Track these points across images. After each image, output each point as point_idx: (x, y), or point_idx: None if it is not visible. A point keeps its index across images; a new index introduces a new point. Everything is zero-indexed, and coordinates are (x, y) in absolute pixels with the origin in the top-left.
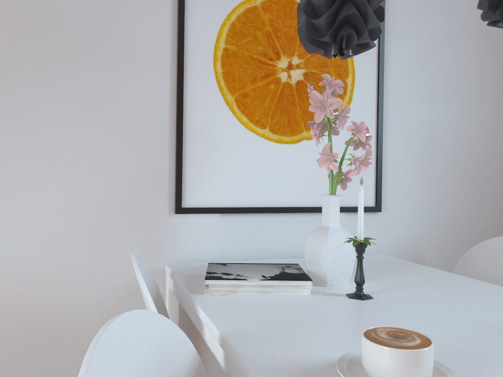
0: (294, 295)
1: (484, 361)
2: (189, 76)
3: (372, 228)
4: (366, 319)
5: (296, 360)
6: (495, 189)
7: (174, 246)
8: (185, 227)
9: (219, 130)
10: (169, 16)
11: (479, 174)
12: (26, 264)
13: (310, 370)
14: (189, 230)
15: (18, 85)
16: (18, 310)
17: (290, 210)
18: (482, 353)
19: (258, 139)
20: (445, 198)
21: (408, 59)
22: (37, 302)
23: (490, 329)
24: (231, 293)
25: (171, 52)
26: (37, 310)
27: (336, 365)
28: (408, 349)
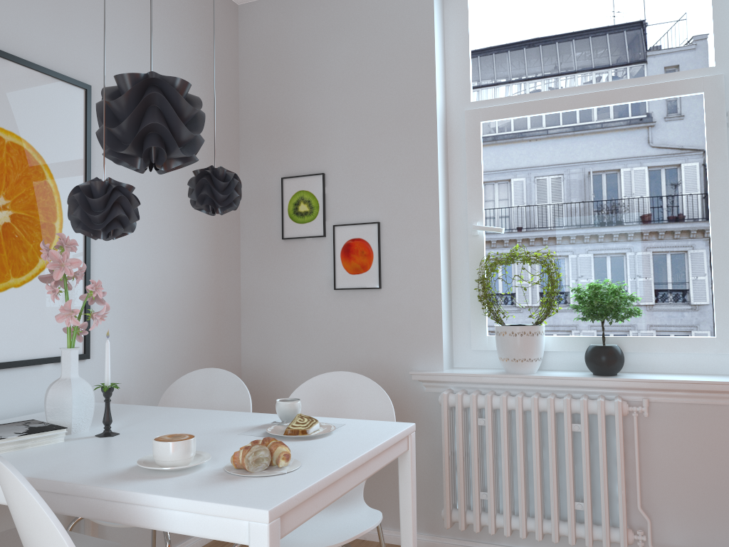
0: (50, 444)
1: (215, 447)
2: None
3: (81, 376)
4: (127, 445)
5: (105, 473)
6: (186, 327)
7: None
8: None
9: None
10: None
11: (173, 313)
12: None
13: (119, 474)
14: None
15: None
16: None
17: None
18: (211, 444)
19: None
20: (146, 339)
21: None
22: None
23: (210, 433)
24: None
25: None
26: None
27: (139, 464)
28: (185, 440)
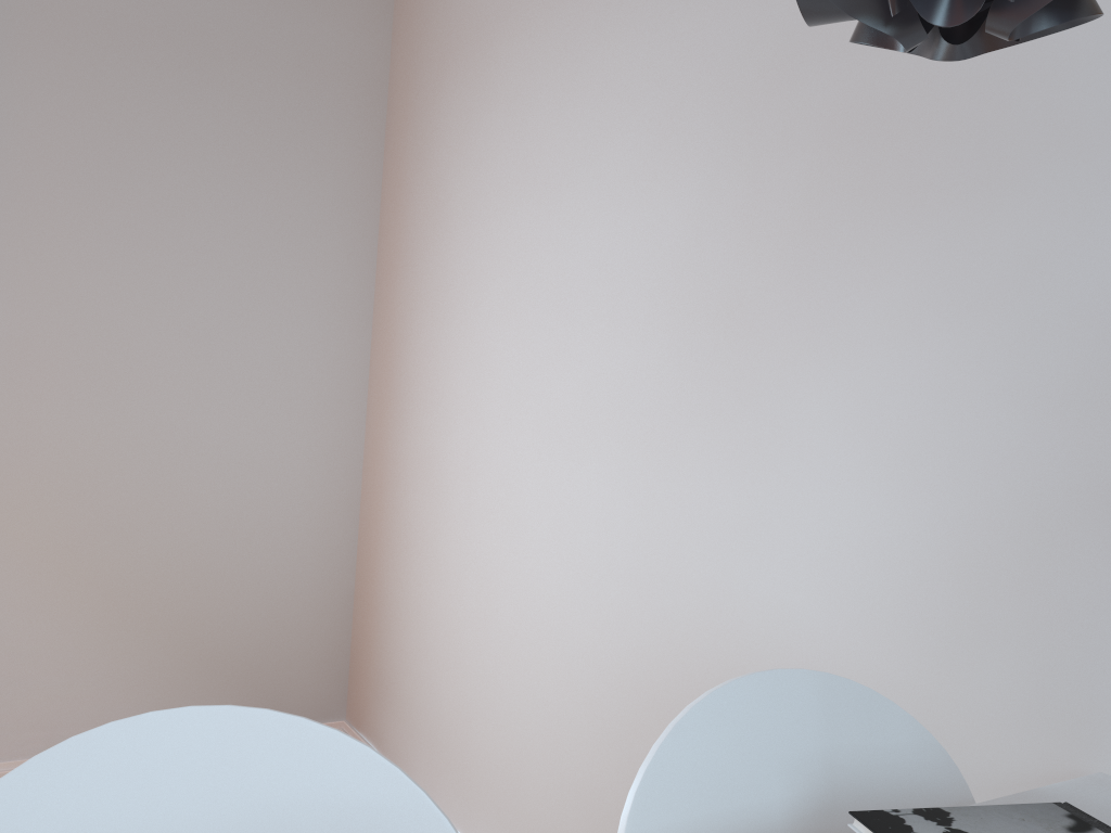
0: None
1: None
2: None
3: None
4: None
5: None
6: None
7: None
8: None
9: None
10: None
11: None
12: (814, 648)
13: None
14: None
15: (828, 270)
16: None
17: None
18: None
19: None
20: None
21: None
22: None
23: None
24: None
25: None
26: None
27: None
28: None
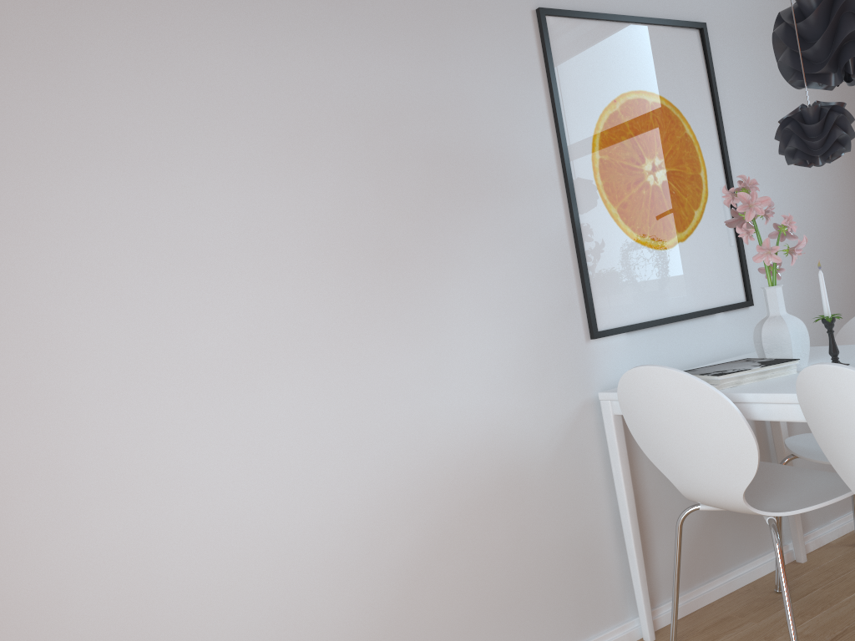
0: (785, 376)
1: None
2: (578, 193)
3: (747, 324)
4: None
5: None
6: (836, 265)
7: (596, 373)
8: (601, 352)
9: (612, 245)
10: (549, 134)
11: (820, 251)
12: (483, 416)
13: None
14: (605, 354)
15: (444, 229)
16: (486, 466)
17: (682, 317)
18: None
19: (643, 248)
20: (798, 281)
21: (744, 142)
22: (499, 454)
23: None
24: (736, 385)
25: (558, 171)
26: (500, 463)
27: None
28: None
